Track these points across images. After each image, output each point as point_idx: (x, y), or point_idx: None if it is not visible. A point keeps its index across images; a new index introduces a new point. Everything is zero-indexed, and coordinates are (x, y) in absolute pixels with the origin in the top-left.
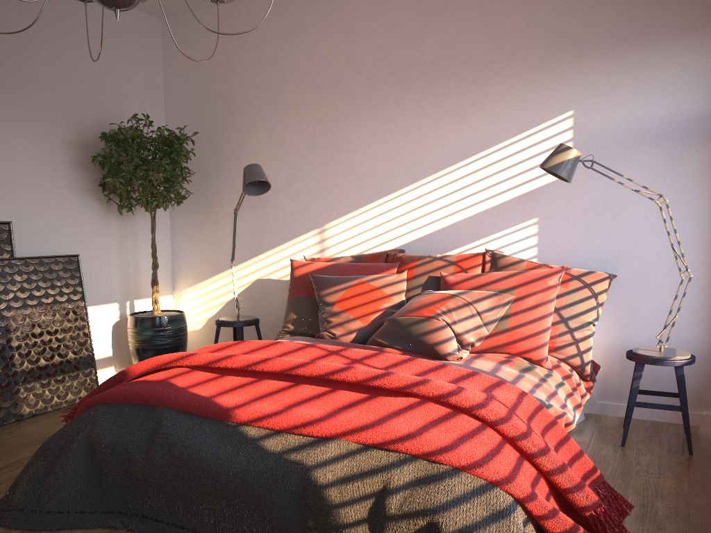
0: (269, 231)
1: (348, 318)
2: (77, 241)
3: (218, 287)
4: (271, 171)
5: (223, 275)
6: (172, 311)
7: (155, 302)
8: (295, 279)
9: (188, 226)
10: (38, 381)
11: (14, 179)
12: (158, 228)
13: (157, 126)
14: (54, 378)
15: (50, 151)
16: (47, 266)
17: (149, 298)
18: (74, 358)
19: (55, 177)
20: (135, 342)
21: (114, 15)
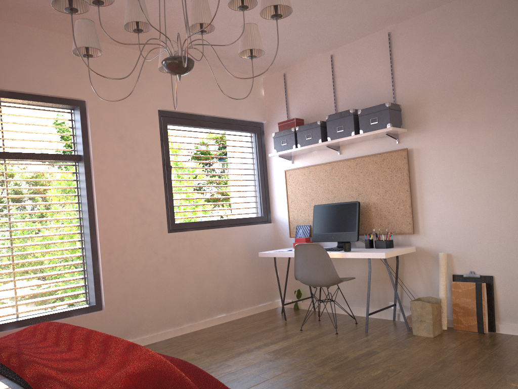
0: None
1: None
2: None
3: None
4: None
5: None
6: None
7: None
8: None
9: None
10: None
11: None
12: None
13: None
14: None
15: None
16: None
17: None
18: None
19: None
20: None
21: None
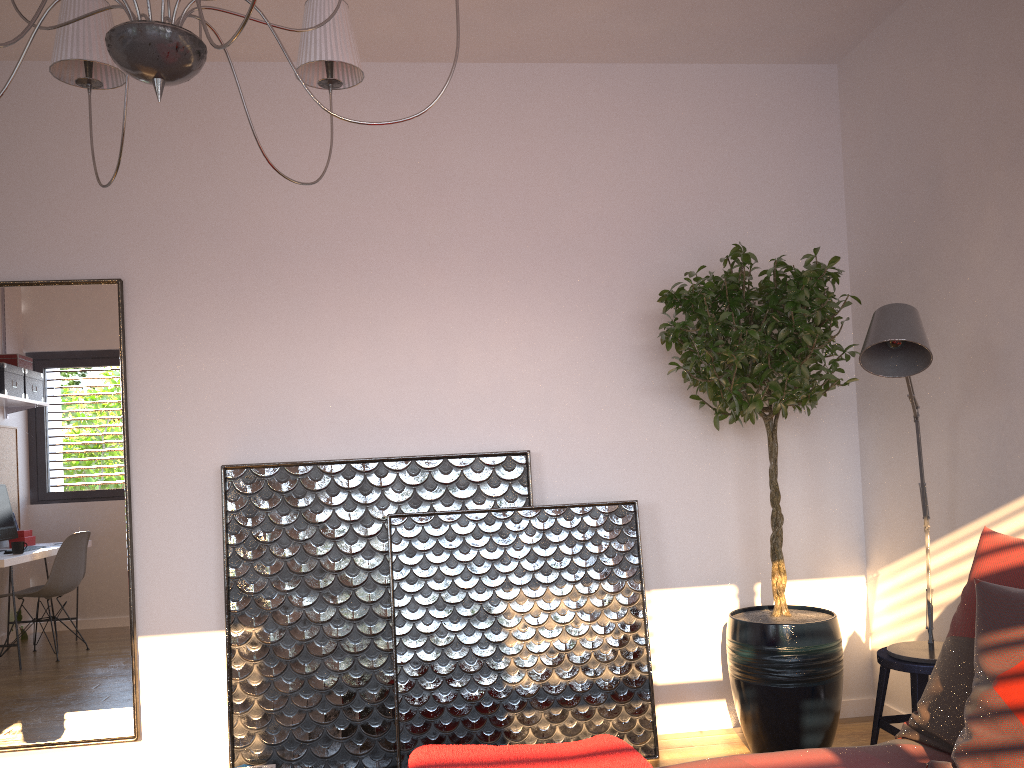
0: (1018, 451)
1: (1016, 737)
2: (654, 476)
3: (931, 571)
4: (1016, 311)
5: (939, 547)
6: (824, 612)
7: (777, 593)
8: (969, 585)
9: (883, 442)
10: (544, 709)
11: (548, 385)
12: (829, 447)
13: (827, 259)
14: (573, 708)
15: (608, 335)
16: (578, 519)
17: (807, 578)
18: (613, 679)
19: (617, 374)
20: (729, 665)
21: (735, 88)
